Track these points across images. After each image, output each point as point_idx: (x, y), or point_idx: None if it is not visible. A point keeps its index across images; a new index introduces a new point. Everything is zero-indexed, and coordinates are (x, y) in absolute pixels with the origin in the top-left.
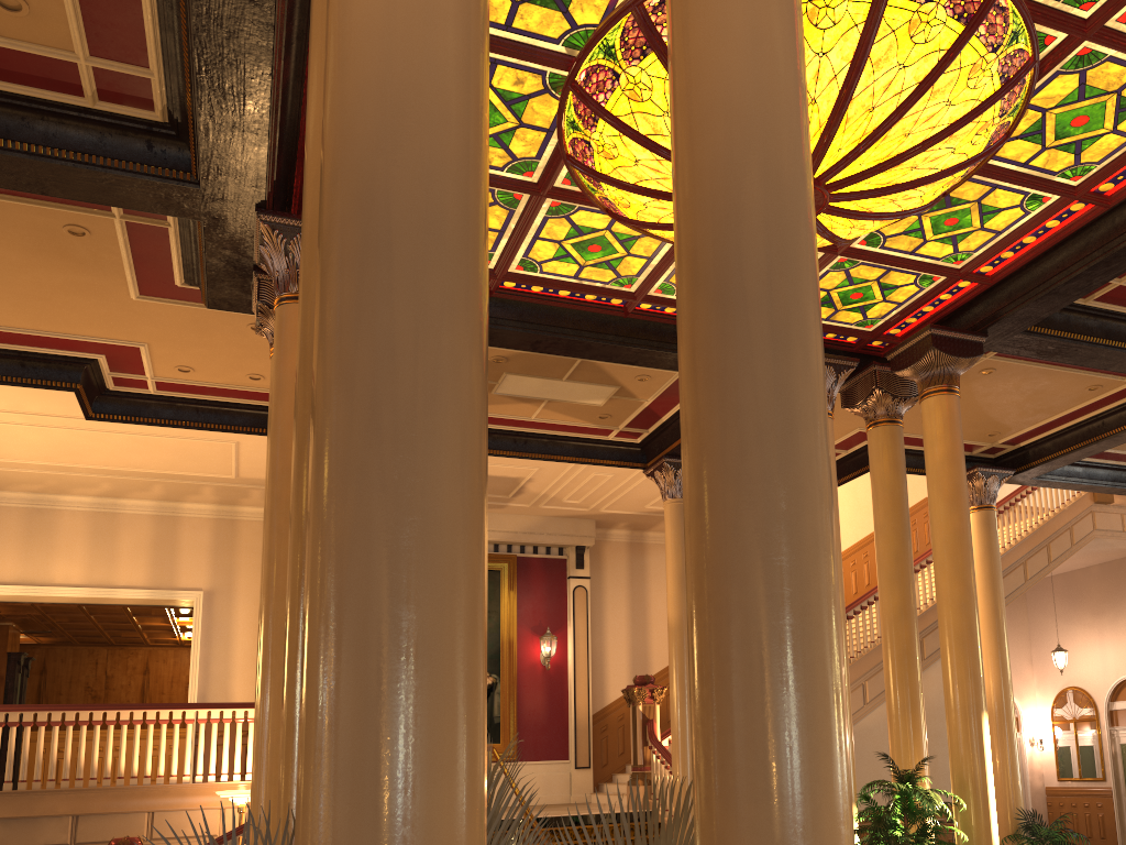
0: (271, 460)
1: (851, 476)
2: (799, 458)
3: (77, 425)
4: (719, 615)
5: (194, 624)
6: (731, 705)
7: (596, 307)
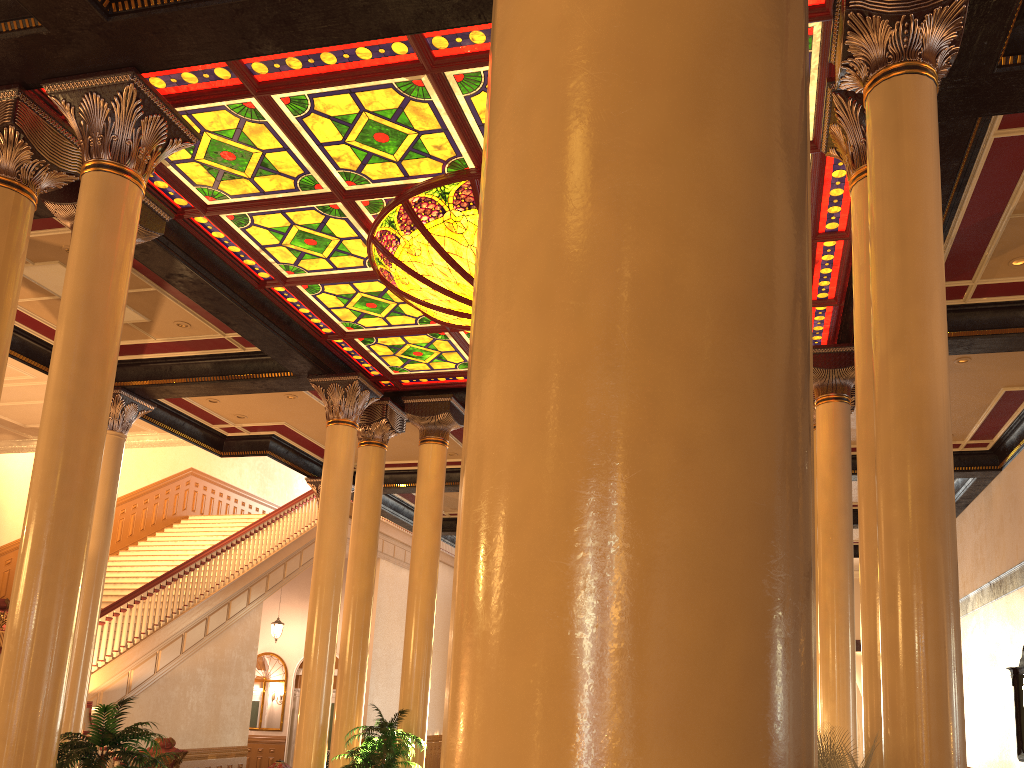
0: (77, 339)
1: (242, 454)
2: None
3: None
4: None
5: None
6: None
7: (244, 271)
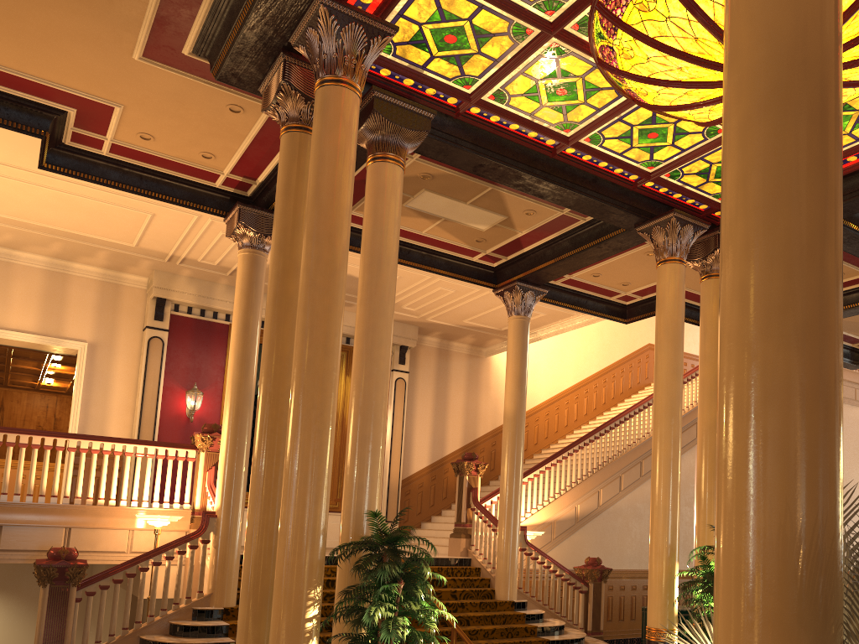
0: (310, 224)
1: (640, 318)
2: None
3: (9, 174)
4: None
5: (77, 371)
6: None
7: (533, 144)
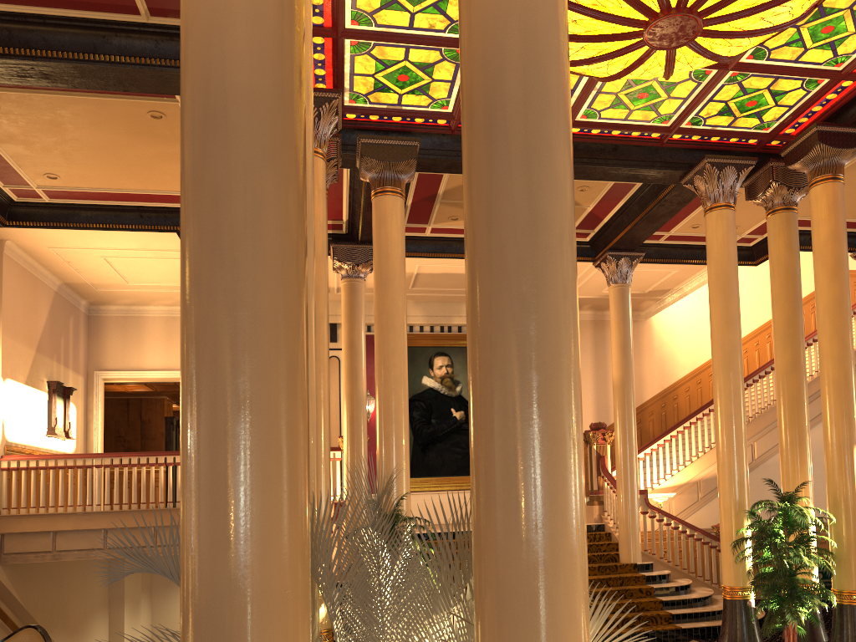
0: None
1: (767, 257)
2: (539, 251)
3: None
4: (480, 373)
5: None
6: (486, 439)
7: None
